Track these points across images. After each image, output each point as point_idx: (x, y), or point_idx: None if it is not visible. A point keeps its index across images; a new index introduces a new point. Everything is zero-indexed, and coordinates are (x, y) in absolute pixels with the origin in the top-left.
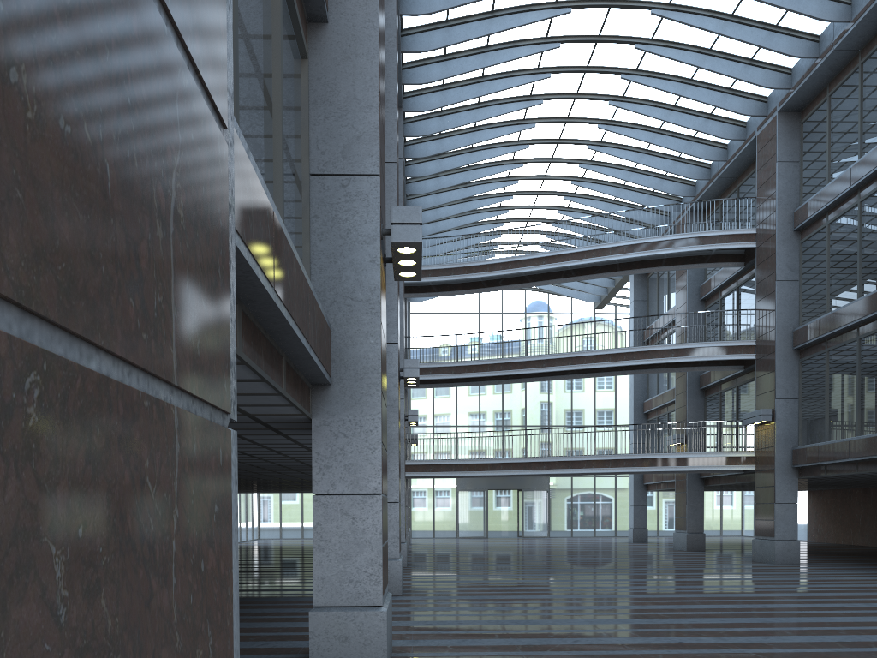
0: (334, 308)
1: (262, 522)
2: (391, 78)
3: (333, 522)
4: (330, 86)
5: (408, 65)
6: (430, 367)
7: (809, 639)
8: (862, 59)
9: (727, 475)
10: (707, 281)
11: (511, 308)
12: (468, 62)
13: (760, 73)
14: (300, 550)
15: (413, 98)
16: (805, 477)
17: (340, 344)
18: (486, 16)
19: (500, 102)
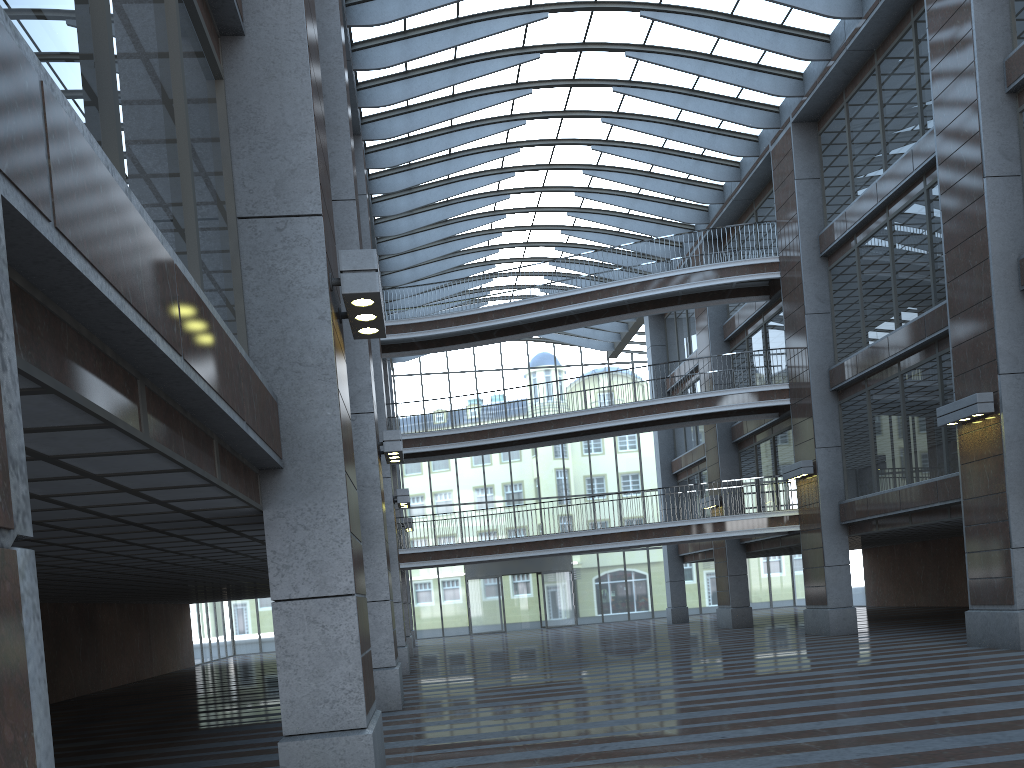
0: (279, 376)
1: (237, 634)
2: (341, 100)
3: (299, 632)
4: (253, 112)
5: (364, 85)
6: (420, 437)
7: (867, 721)
8: (879, 60)
9: (770, 539)
10: (731, 319)
11: (512, 362)
12: (434, 79)
13: (768, 79)
14: None
15: (373, 124)
16: (855, 535)
17: (290, 419)
18: (451, 25)
19: (476, 124)
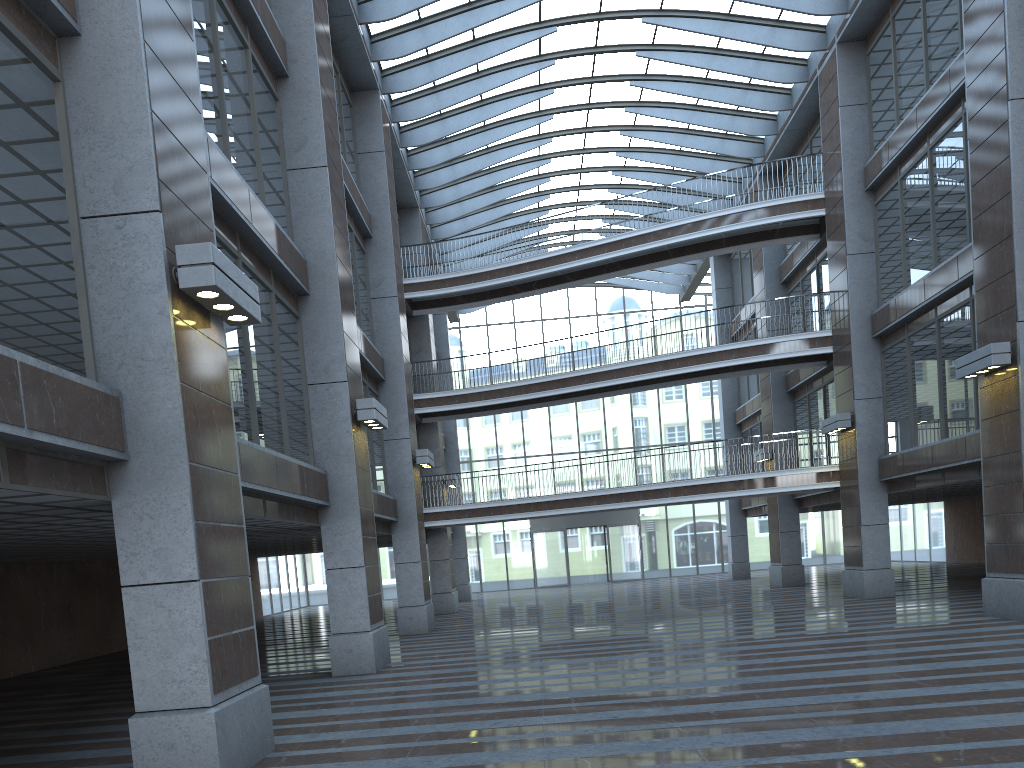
0: (123, 371)
1: (310, 586)
2: (312, 64)
3: (147, 616)
4: (91, 111)
5: (378, 37)
6: (456, 394)
7: (770, 704)
8: None
9: (820, 494)
10: (786, 259)
11: (580, 310)
12: (448, 25)
13: None
14: None
15: (393, 76)
16: (894, 492)
17: (134, 413)
18: None
19: (504, 68)
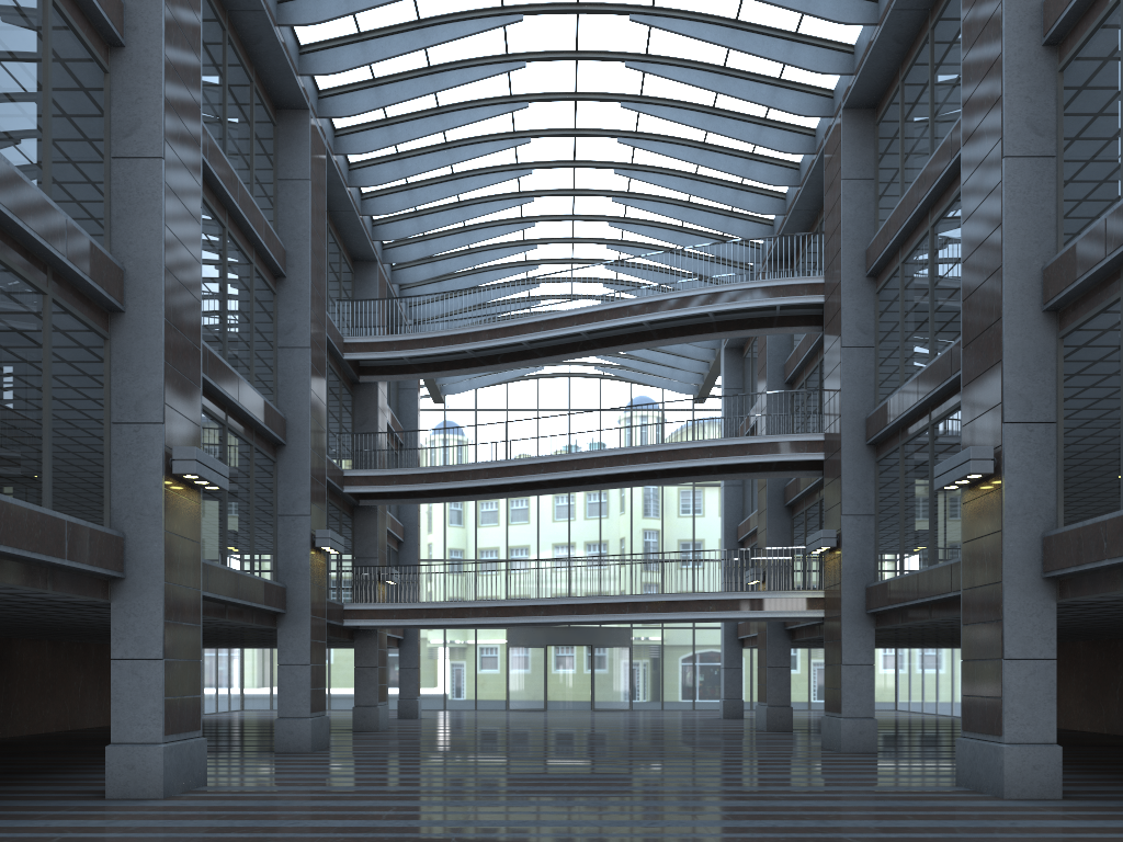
0: None
1: (247, 687)
2: (155, 35)
3: None
4: None
5: (309, 49)
6: (394, 474)
7: None
8: (932, 22)
9: (811, 626)
10: (791, 356)
11: (581, 402)
12: (392, 43)
13: (808, 52)
14: (244, 726)
15: (332, 99)
16: (881, 627)
17: None
18: None
19: (468, 106)
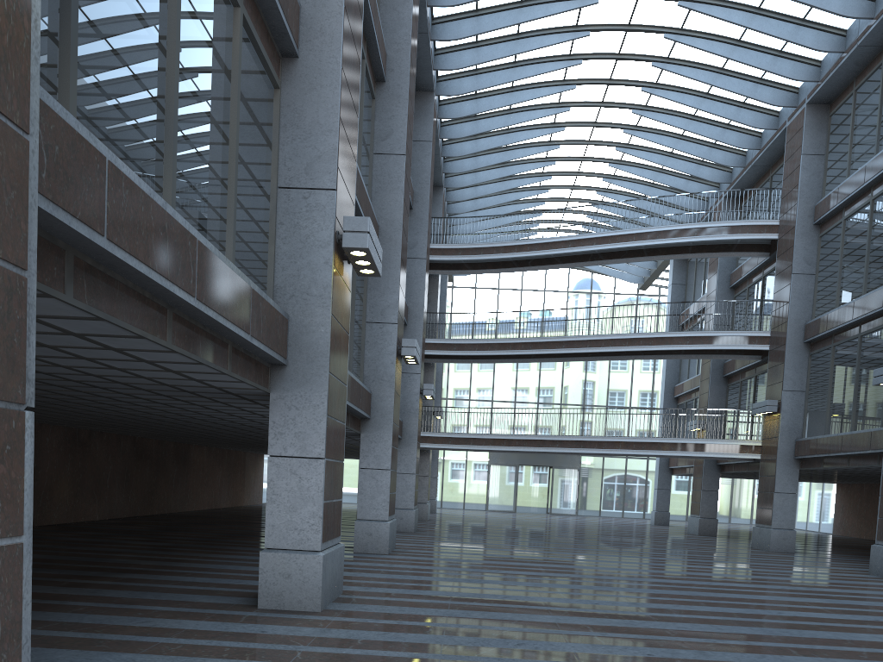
0: (292, 301)
1: None
2: (404, 75)
3: (283, 479)
4: (297, 113)
5: (441, 51)
6: (455, 343)
7: (714, 609)
8: None
9: (740, 463)
10: (737, 269)
11: (554, 285)
12: (498, 49)
13: (788, 65)
14: None
15: (446, 82)
16: (805, 469)
17: (296, 332)
18: (515, 6)
19: (534, 86)
